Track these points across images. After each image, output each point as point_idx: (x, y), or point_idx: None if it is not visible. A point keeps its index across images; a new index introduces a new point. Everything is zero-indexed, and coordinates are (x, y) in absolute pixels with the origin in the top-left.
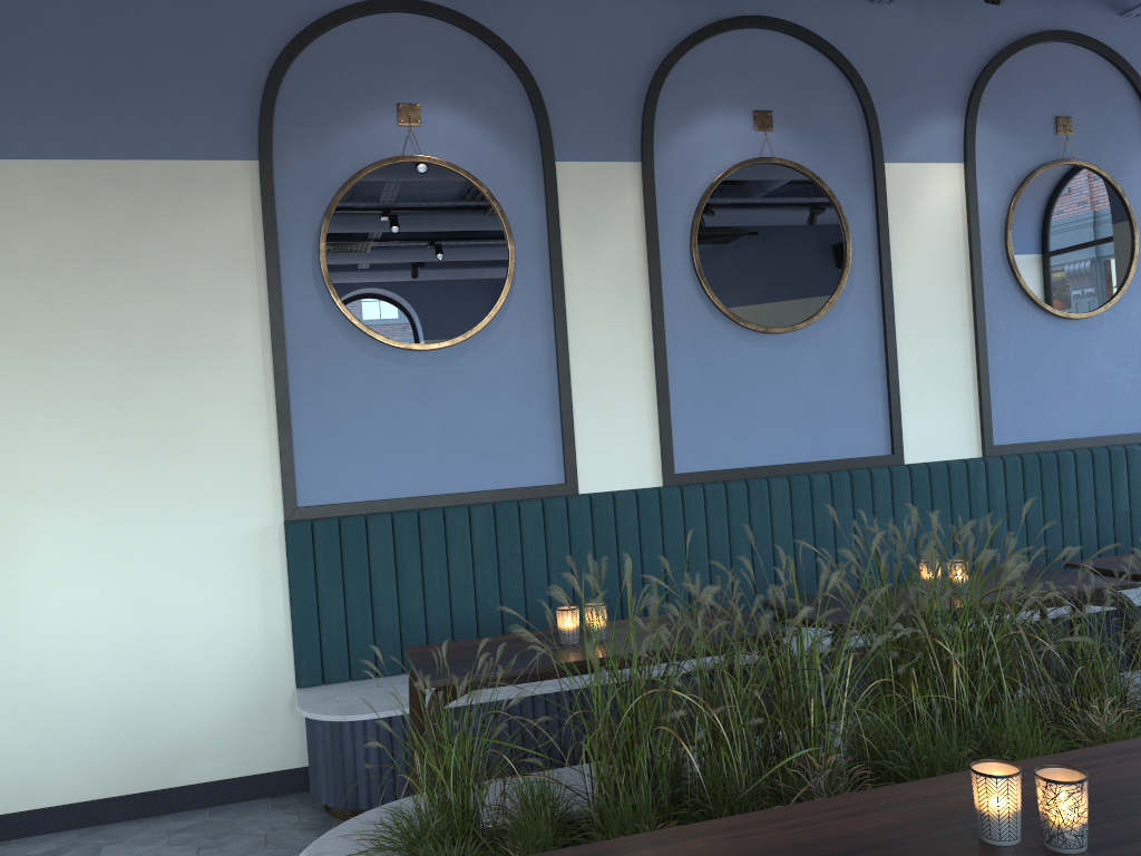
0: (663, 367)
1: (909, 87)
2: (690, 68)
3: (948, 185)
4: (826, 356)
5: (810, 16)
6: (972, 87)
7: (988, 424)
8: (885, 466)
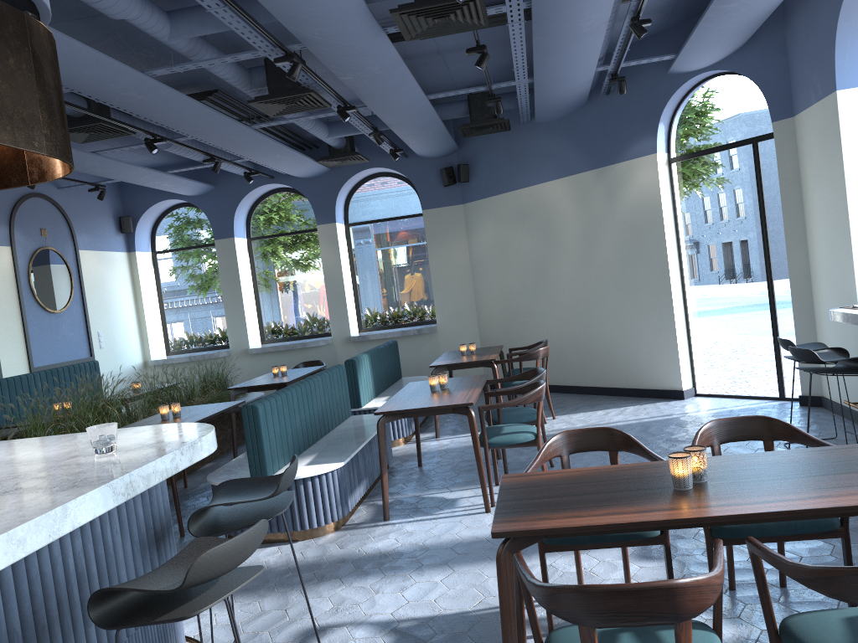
0: None
1: None
2: None
3: (6, 256)
4: None
5: None
6: (11, 214)
7: (32, 358)
8: None
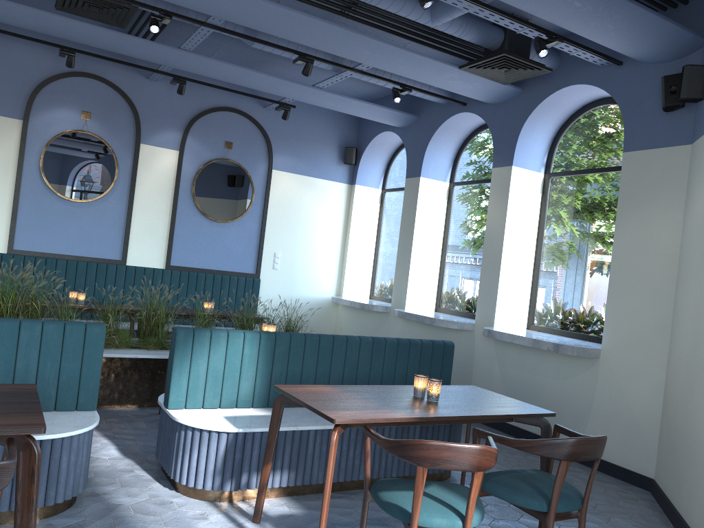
0: (16, 205)
1: (159, 116)
2: (55, 87)
3: (170, 158)
4: (98, 215)
5: (117, 78)
6: (189, 122)
7: (169, 256)
8: (116, 264)
